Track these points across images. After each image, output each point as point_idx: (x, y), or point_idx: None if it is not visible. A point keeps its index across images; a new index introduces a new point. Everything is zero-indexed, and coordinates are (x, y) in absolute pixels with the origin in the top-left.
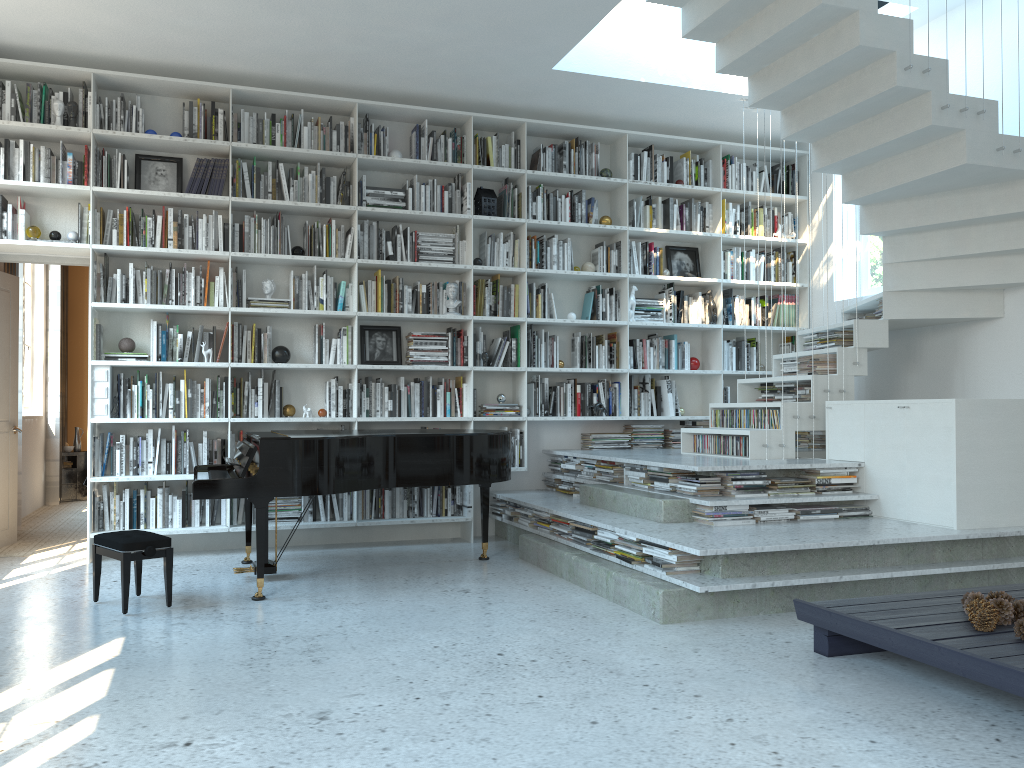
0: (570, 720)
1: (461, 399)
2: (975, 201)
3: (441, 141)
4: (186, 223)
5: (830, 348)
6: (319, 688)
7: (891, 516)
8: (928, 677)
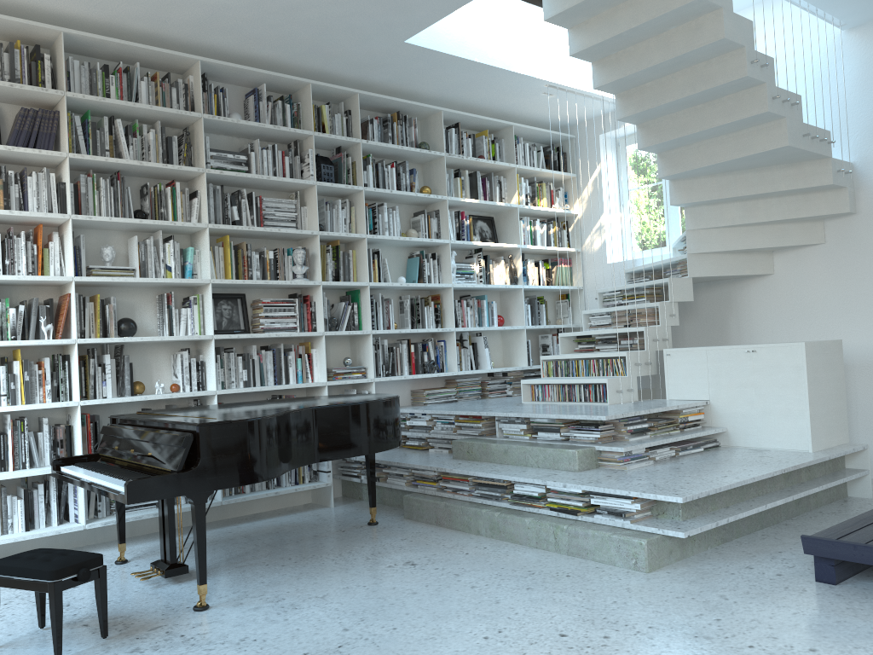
0: None
1: (311, 365)
2: (769, 178)
3: (279, 106)
4: (12, 181)
5: (651, 303)
6: None
7: (741, 445)
8: None
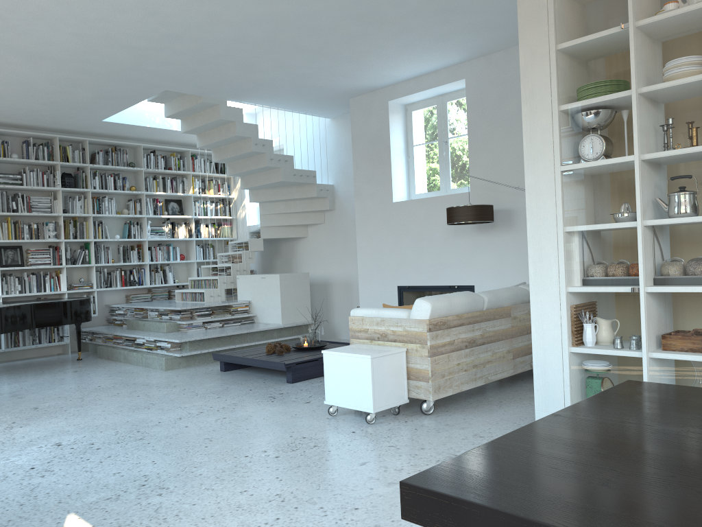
0: (130, 396)
1: (59, 282)
2: (291, 192)
3: (40, 148)
4: None
5: (239, 251)
6: (28, 403)
7: (261, 321)
8: (255, 372)
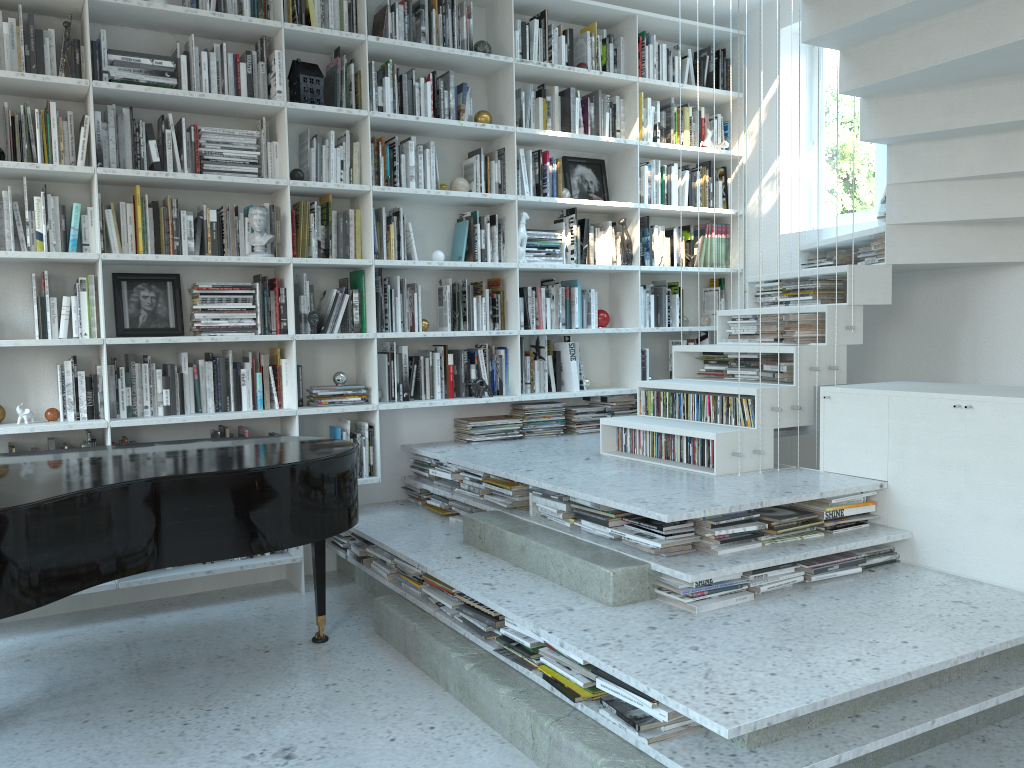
0: None
1: (279, 382)
2: None
3: None
4: None
5: (814, 306)
6: None
7: (934, 565)
8: None
